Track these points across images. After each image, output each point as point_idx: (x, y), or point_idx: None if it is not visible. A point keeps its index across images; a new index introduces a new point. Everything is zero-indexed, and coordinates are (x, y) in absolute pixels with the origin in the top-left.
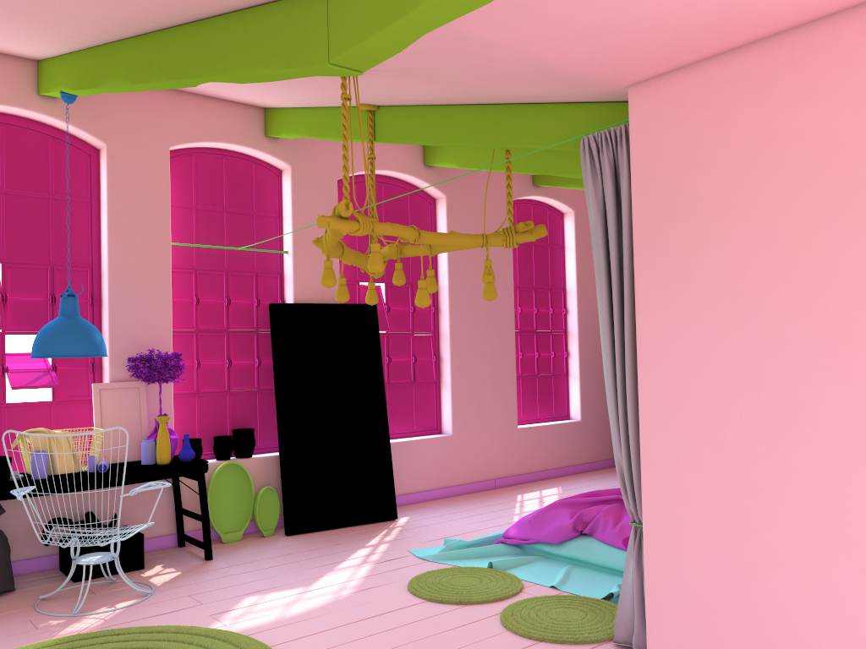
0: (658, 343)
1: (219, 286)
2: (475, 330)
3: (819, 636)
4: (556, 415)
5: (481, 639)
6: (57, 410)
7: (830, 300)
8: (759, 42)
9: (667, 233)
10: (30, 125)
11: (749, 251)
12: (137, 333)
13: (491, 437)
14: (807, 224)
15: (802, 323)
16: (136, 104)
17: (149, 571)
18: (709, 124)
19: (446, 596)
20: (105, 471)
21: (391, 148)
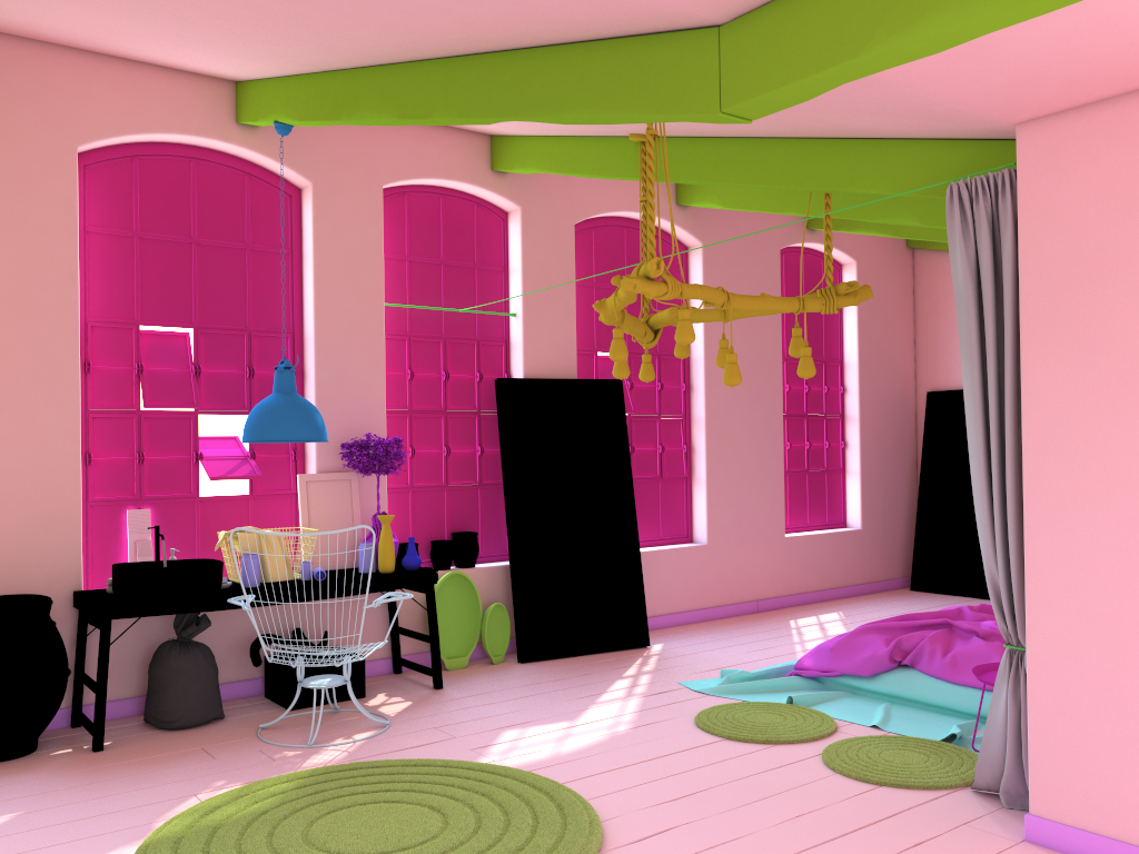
0: (1051, 432)
1: (435, 356)
2: (736, 413)
3: None
4: (830, 521)
5: (808, 782)
6: (255, 506)
7: None
8: None
9: (1067, 302)
10: (224, 160)
11: None
12: (347, 414)
13: (754, 548)
14: None
15: None
16: (345, 133)
17: (372, 700)
18: (1127, 173)
19: (748, 734)
20: (323, 579)
21: (637, 183)
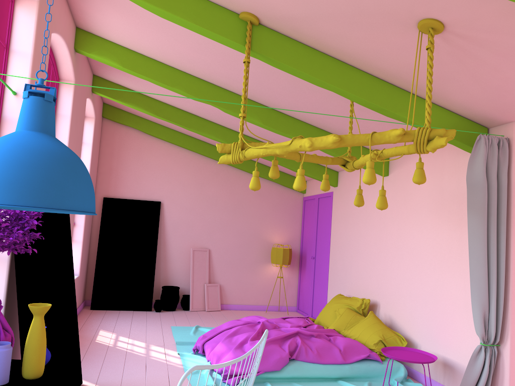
0: None
1: None
2: None
3: None
4: None
5: None
6: None
7: None
8: None
9: None
10: None
11: None
12: None
13: None
14: None
15: None
16: None
17: None
18: None
19: None
20: None
21: (68, 22)
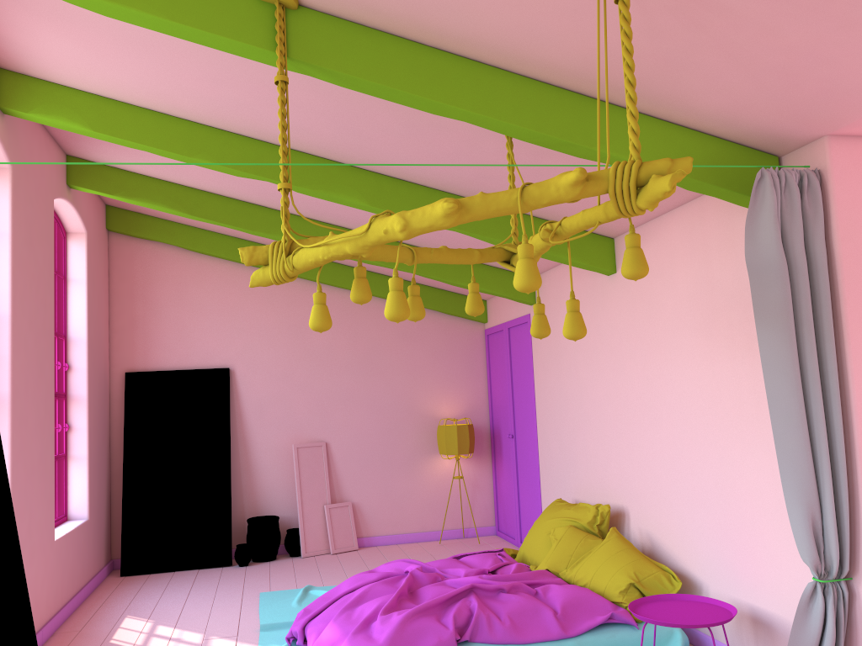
0: None
1: None
2: (30, 390)
3: None
4: (59, 516)
5: None
6: None
7: None
8: None
9: None
10: None
11: None
12: None
13: (38, 561)
14: None
15: None
16: None
17: None
18: None
19: None
20: None
21: None
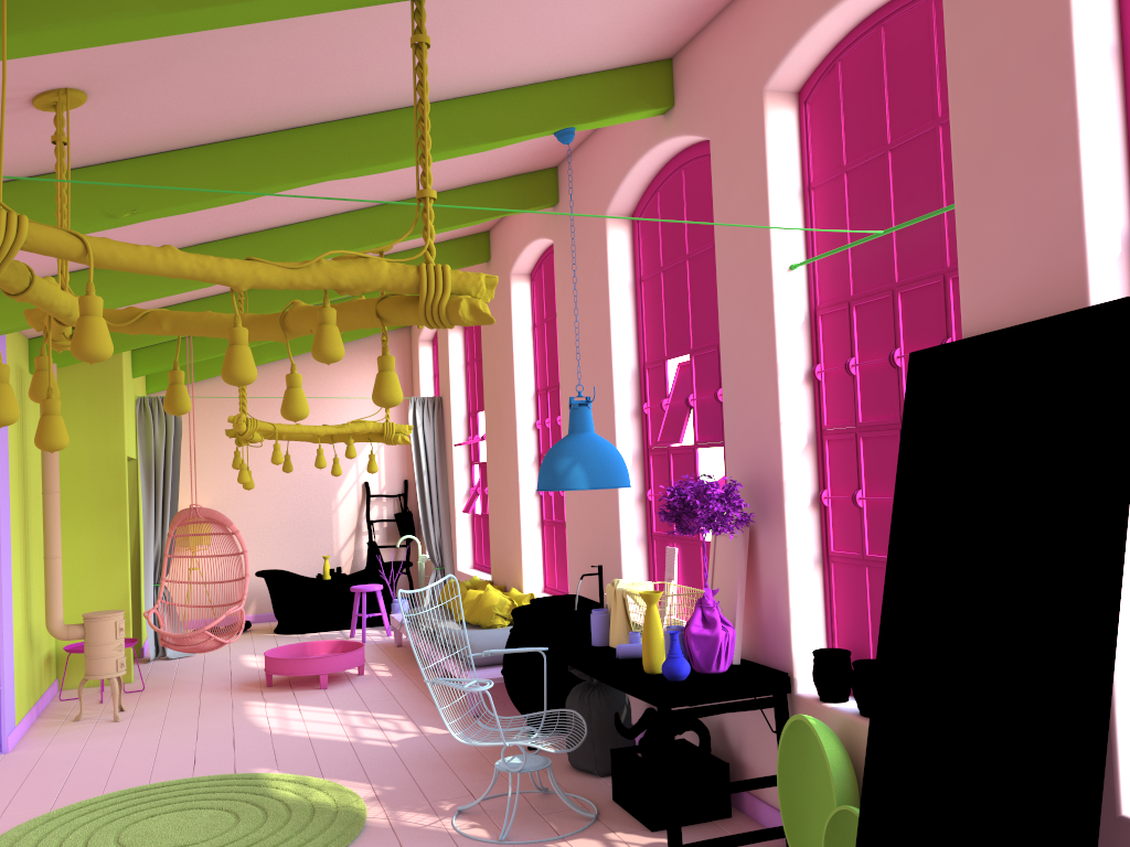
0: None
1: (885, 325)
2: None
3: None
4: None
5: None
6: None
7: None
8: None
9: None
10: (694, 153)
11: None
12: (746, 442)
13: None
14: None
15: None
16: (728, 46)
17: (633, 836)
18: None
19: None
20: (616, 657)
21: None
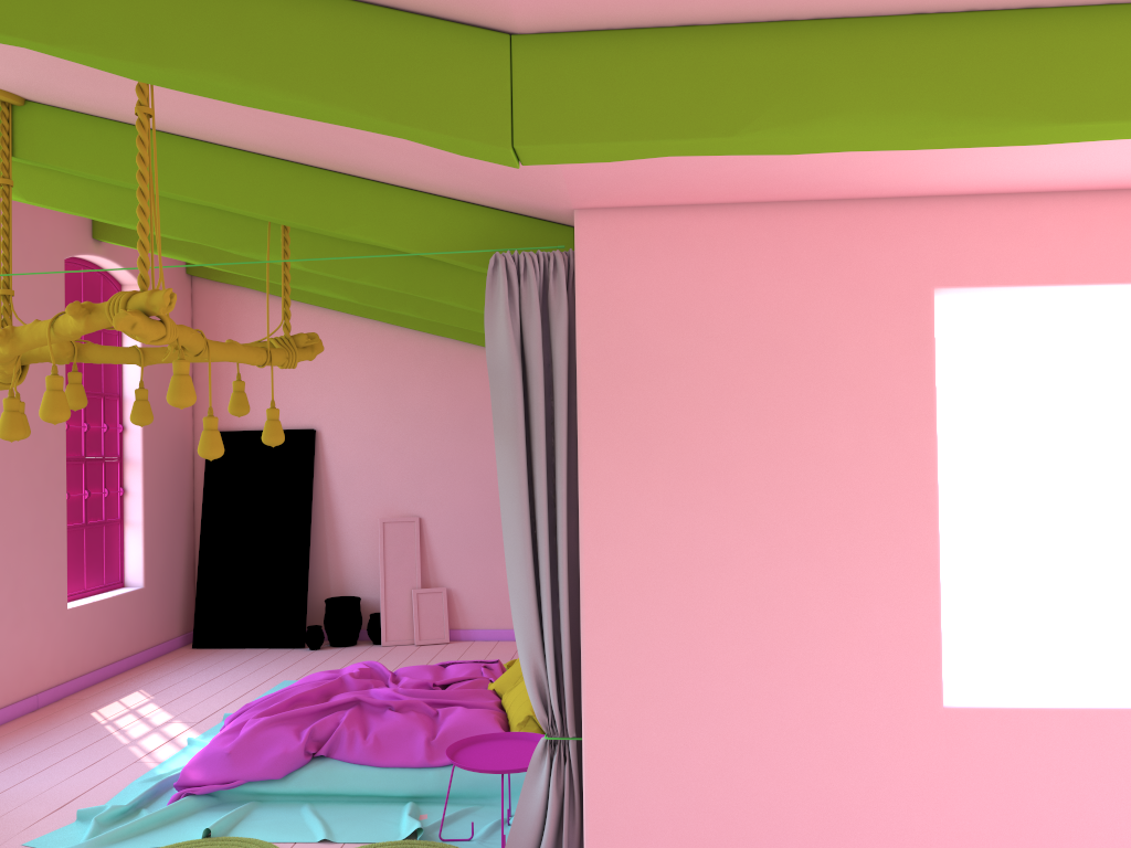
0: (611, 521)
1: None
2: (14, 461)
3: (790, 819)
4: (108, 582)
5: None
6: None
7: (808, 482)
8: (742, 205)
9: (626, 393)
10: None
11: (726, 425)
12: None
13: (33, 628)
14: (787, 404)
15: (780, 504)
16: None
17: None
18: (683, 279)
19: None
20: None
21: None
